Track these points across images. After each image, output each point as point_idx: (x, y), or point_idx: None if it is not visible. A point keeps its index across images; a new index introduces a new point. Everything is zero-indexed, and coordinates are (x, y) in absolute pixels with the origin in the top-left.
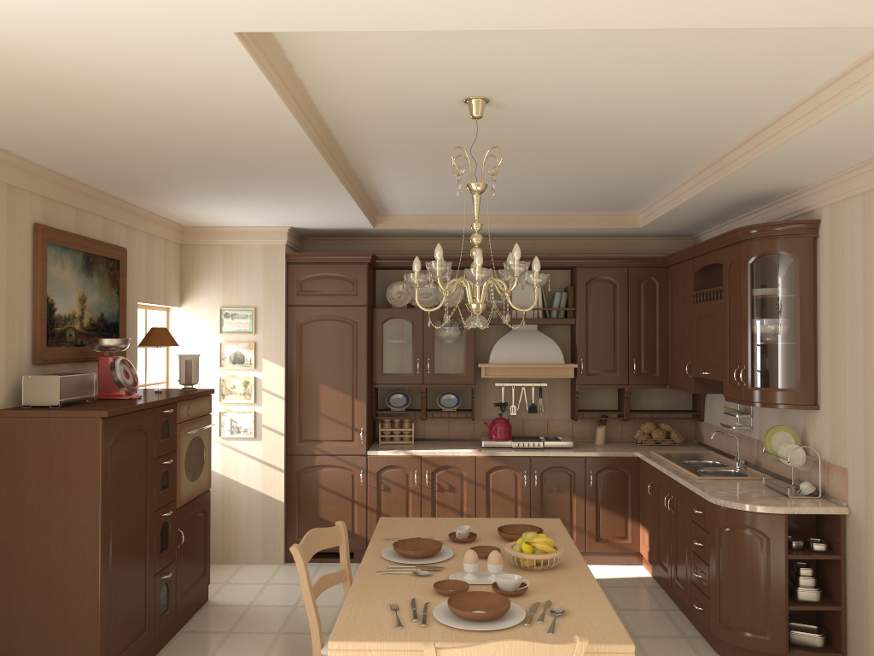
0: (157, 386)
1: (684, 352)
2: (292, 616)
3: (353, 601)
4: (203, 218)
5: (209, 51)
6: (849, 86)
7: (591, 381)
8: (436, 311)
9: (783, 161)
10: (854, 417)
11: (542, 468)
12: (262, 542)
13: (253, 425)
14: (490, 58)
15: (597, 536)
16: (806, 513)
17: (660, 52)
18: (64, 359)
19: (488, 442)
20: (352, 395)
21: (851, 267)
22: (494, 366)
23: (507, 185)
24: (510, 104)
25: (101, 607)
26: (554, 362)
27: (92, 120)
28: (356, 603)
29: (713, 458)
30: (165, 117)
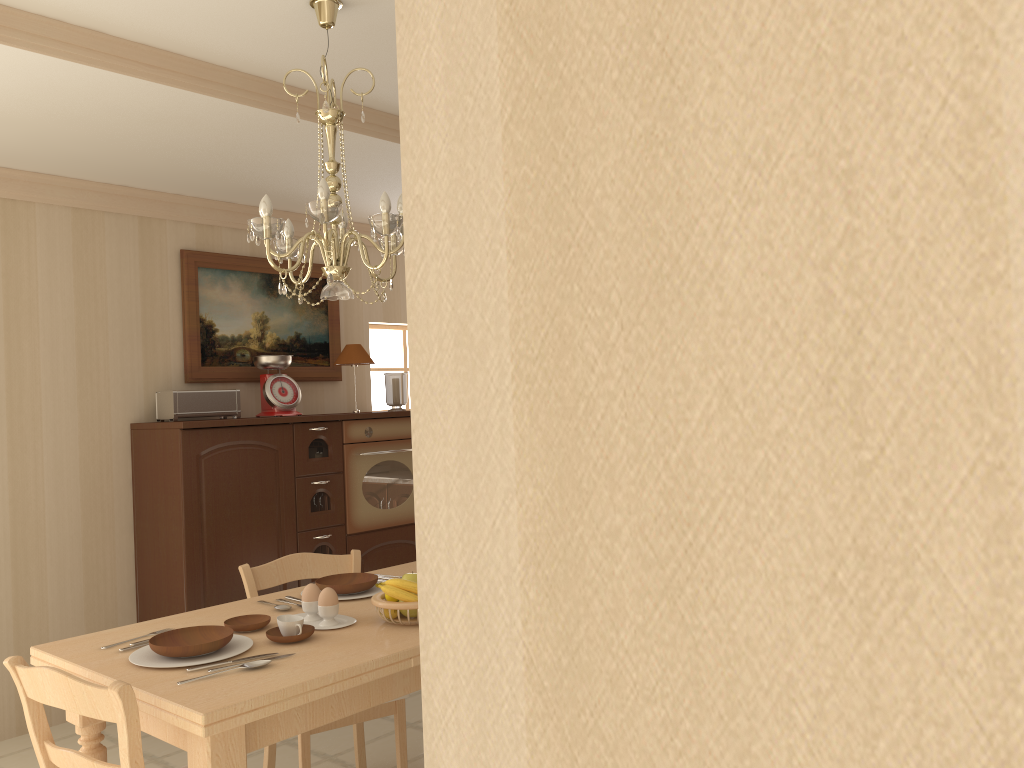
0: None
1: None
2: None
3: (156, 621)
4: None
5: None
6: None
7: None
8: None
9: None
10: None
11: None
12: None
13: None
14: None
15: None
16: None
17: None
18: (229, 378)
19: None
20: None
21: None
22: None
23: None
24: None
25: None
26: None
27: (82, 140)
28: (152, 622)
29: None
30: (105, 120)
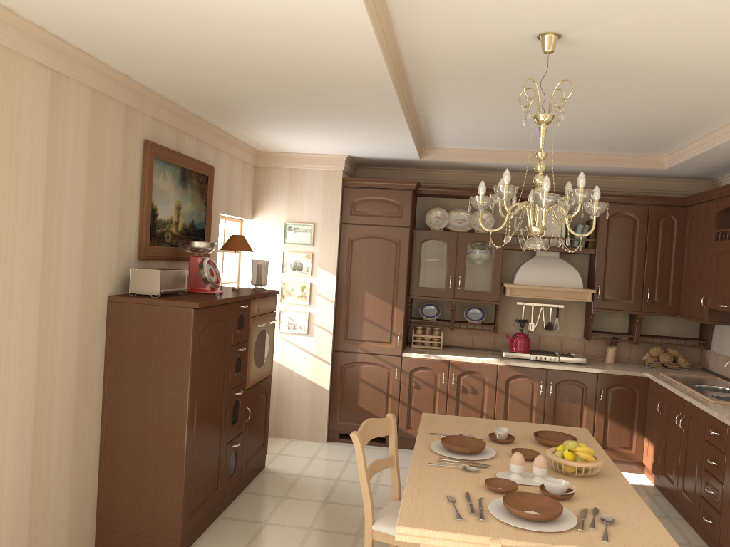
0: (229, 285)
1: (699, 285)
2: (335, 488)
3: (412, 489)
4: (276, 144)
5: None
6: None
7: (607, 306)
8: (469, 235)
9: None
10: None
11: (557, 380)
12: (309, 422)
13: (307, 324)
14: None
15: (603, 445)
16: None
17: None
18: (162, 256)
19: (509, 353)
20: (392, 303)
21: None
22: (519, 287)
23: (550, 124)
24: (580, 41)
25: (186, 468)
26: (573, 287)
27: (202, 47)
28: (415, 491)
29: (722, 384)
30: (265, 45)
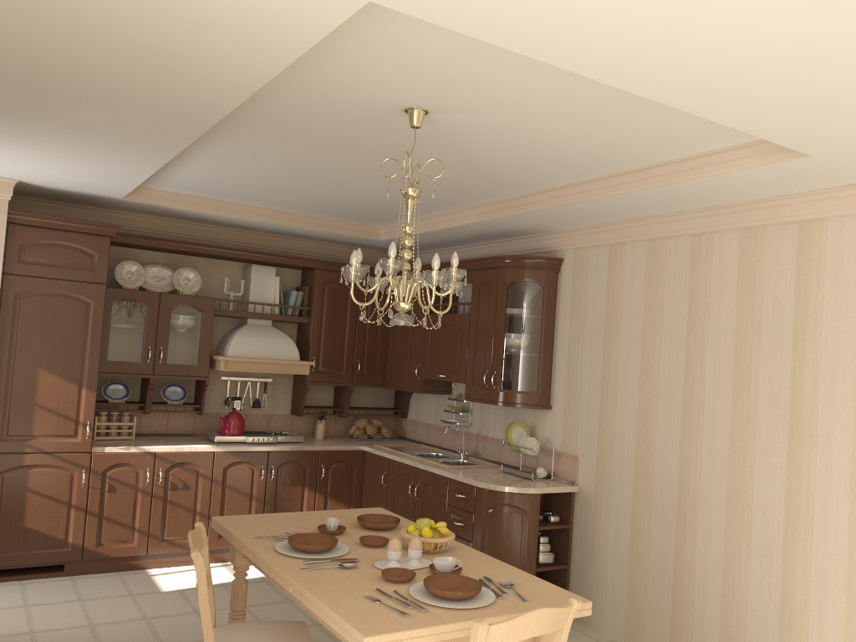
0: None
1: (410, 356)
2: None
3: (326, 599)
4: None
5: (309, 7)
6: (681, 170)
7: (321, 378)
8: (174, 297)
9: (574, 210)
10: (589, 415)
11: (279, 462)
12: None
13: None
14: (486, 83)
15: None
16: (554, 492)
17: (603, 115)
18: None
19: (222, 437)
20: (80, 383)
21: (593, 299)
22: (236, 360)
23: (312, 184)
24: (437, 121)
25: None
26: (290, 359)
27: (8, 21)
28: (331, 600)
29: (431, 450)
30: (116, 44)
